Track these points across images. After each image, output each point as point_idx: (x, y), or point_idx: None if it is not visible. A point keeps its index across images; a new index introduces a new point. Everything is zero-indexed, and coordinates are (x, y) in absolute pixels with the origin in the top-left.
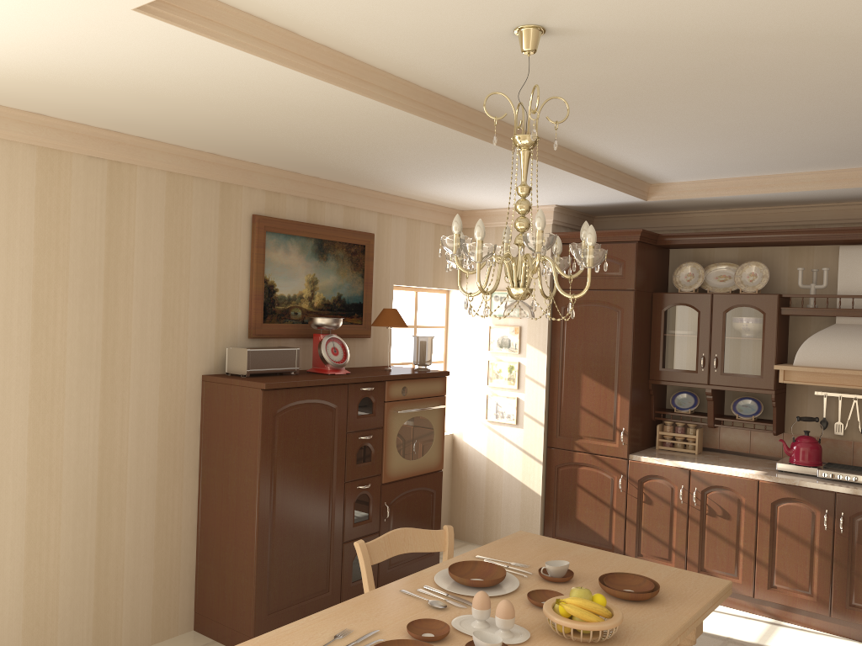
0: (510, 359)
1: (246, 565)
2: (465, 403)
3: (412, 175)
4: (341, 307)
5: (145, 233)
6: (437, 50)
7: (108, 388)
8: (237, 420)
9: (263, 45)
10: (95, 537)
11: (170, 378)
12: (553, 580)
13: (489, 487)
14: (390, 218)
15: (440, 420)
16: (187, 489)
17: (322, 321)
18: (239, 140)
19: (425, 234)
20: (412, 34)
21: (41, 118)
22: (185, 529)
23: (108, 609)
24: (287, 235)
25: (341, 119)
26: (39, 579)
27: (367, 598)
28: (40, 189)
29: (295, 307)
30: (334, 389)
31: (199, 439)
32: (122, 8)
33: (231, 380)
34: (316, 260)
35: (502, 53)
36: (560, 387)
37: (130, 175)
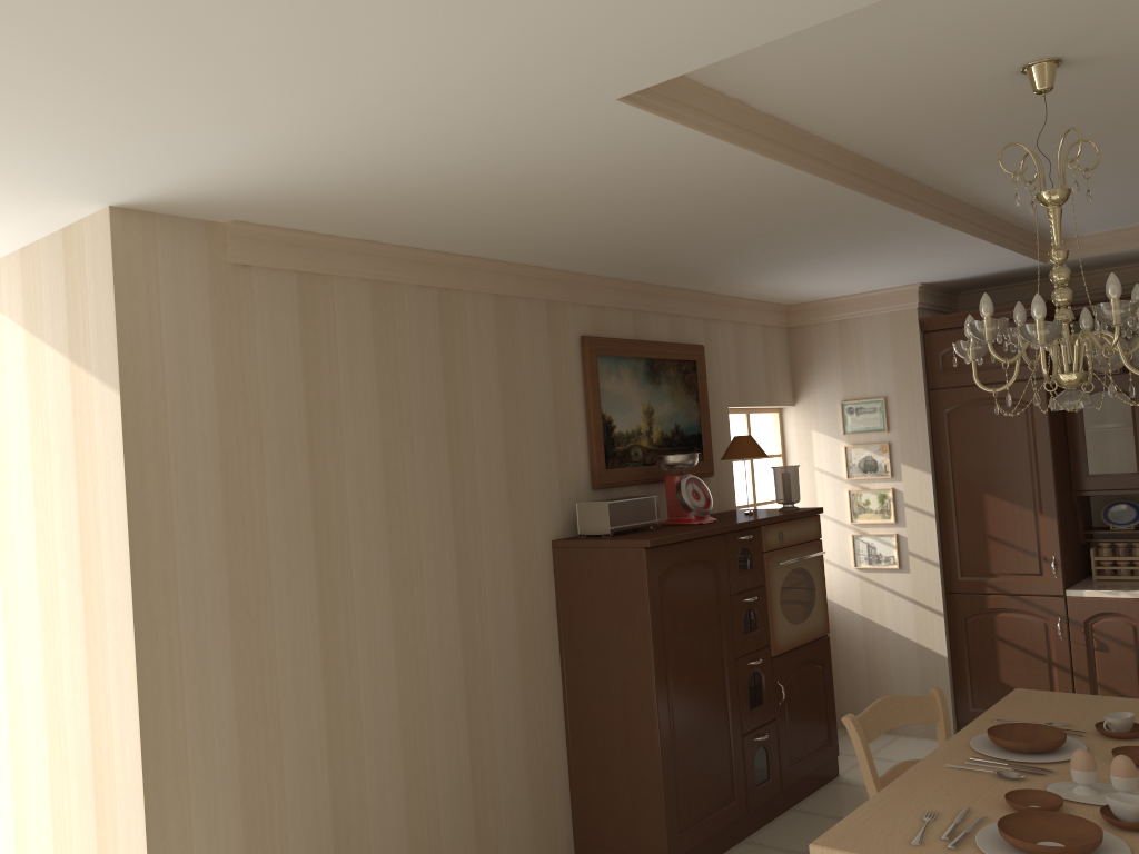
0: (880, 486)
1: (647, 772)
2: (823, 549)
3: (766, 265)
4: (680, 441)
5: (479, 371)
6: (905, 103)
7: (462, 565)
8: (612, 591)
9: (719, 122)
10: (468, 753)
11: (521, 547)
12: (1123, 736)
13: (870, 654)
14: (715, 323)
15: (820, 570)
16: (551, 686)
17: (678, 459)
18: (588, 244)
19: (753, 339)
20: (889, 88)
21: (373, 245)
22: (554, 736)
23: (488, 843)
24: (617, 358)
25: (743, 202)
26: (420, 809)
27: (914, 777)
28: (377, 331)
29: (635, 446)
30: (713, 541)
31: (557, 621)
32: (605, 99)
33: (597, 542)
34: (648, 385)
35: (984, 97)
36: (954, 514)
37: (459, 303)
